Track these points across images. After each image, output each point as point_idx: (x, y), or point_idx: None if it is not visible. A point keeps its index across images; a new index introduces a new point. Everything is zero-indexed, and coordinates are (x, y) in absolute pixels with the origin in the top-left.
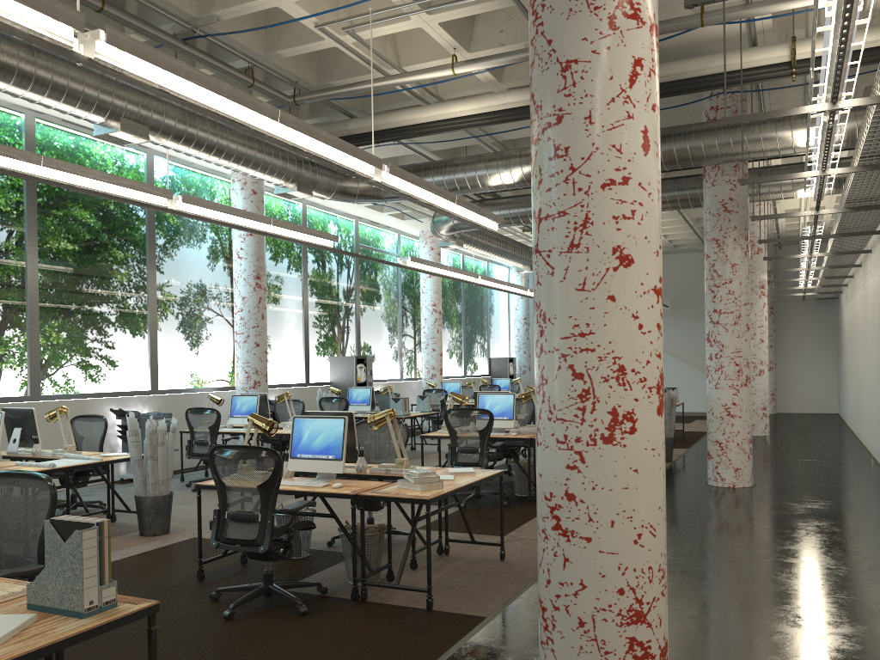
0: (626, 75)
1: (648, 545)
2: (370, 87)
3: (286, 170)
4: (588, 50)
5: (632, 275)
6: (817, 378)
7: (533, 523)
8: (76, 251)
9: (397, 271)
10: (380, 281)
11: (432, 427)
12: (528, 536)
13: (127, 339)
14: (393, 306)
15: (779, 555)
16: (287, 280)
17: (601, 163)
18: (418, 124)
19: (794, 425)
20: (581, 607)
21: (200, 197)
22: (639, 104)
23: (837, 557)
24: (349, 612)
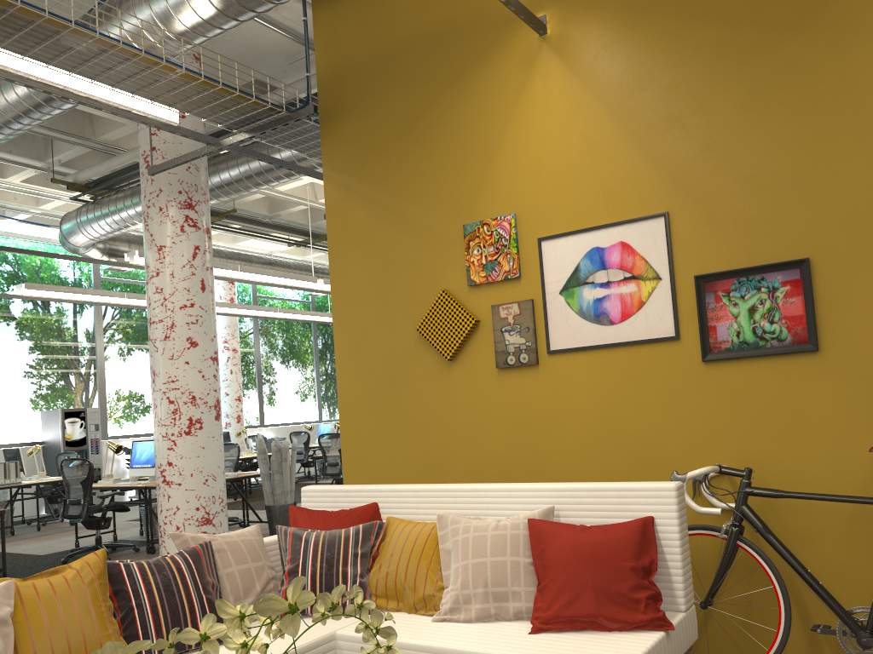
0: None
1: None
2: None
3: None
4: None
5: None
6: None
7: None
8: None
9: None
10: (146, 318)
11: None
12: None
13: None
14: None
15: None
16: None
17: None
18: None
19: None
20: None
21: None
22: None
23: None
24: None
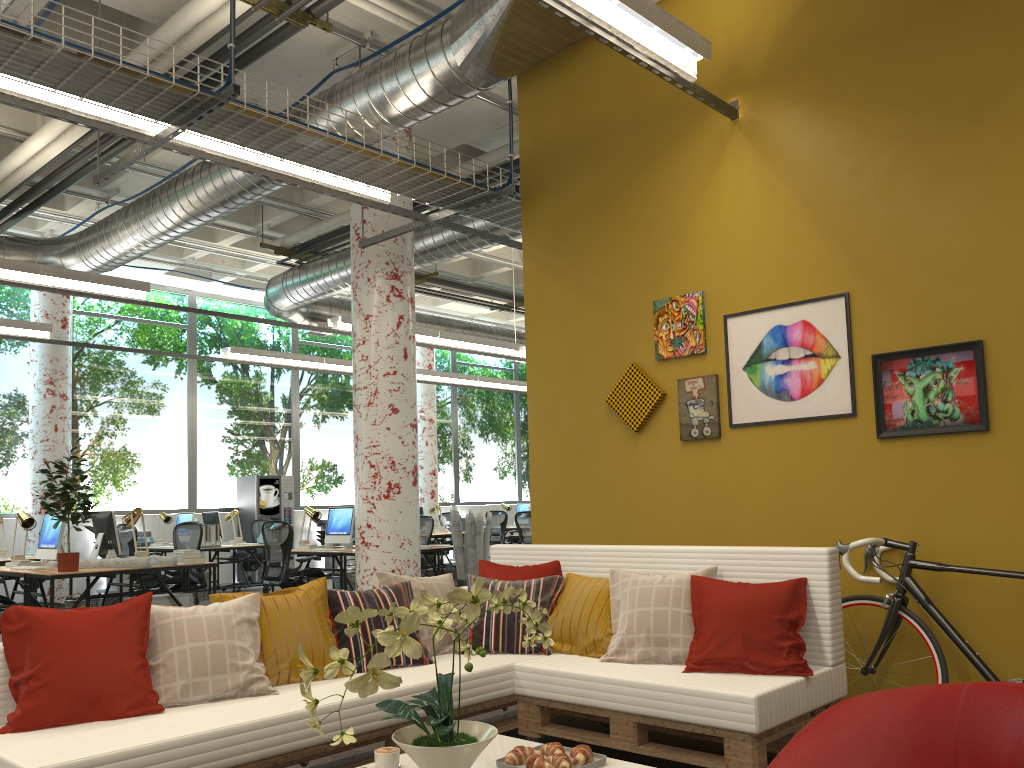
0: None
1: None
2: None
3: None
4: None
5: None
6: None
7: None
8: None
9: None
10: (342, 384)
11: None
12: None
13: None
14: None
15: None
16: (158, 386)
17: None
18: (50, 174)
19: None
20: None
21: (0, 294)
22: None
23: None
24: None
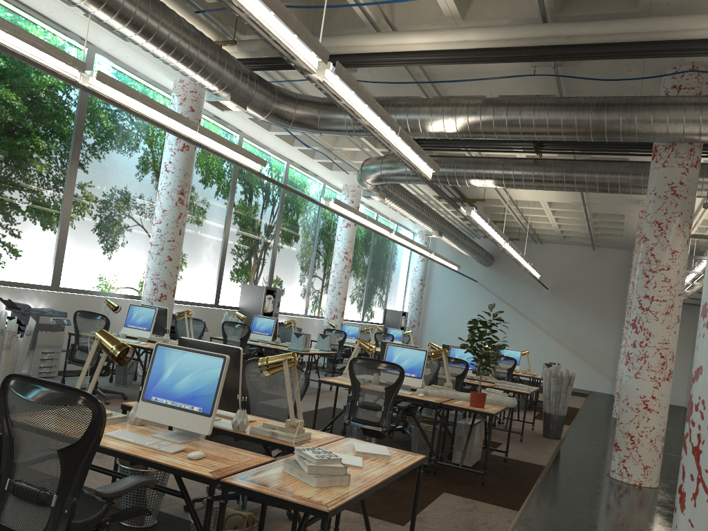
0: None
1: None
2: None
3: (222, 75)
4: None
5: None
6: None
7: (435, 508)
8: None
9: (317, 216)
10: (300, 222)
11: (327, 364)
12: None
13: (34, 229)
14: (308, 247)
15: None
16: (213, 204)
17: None
18: (367, 54)
19: None
20: None
21: None
22: None
23: None
24: None
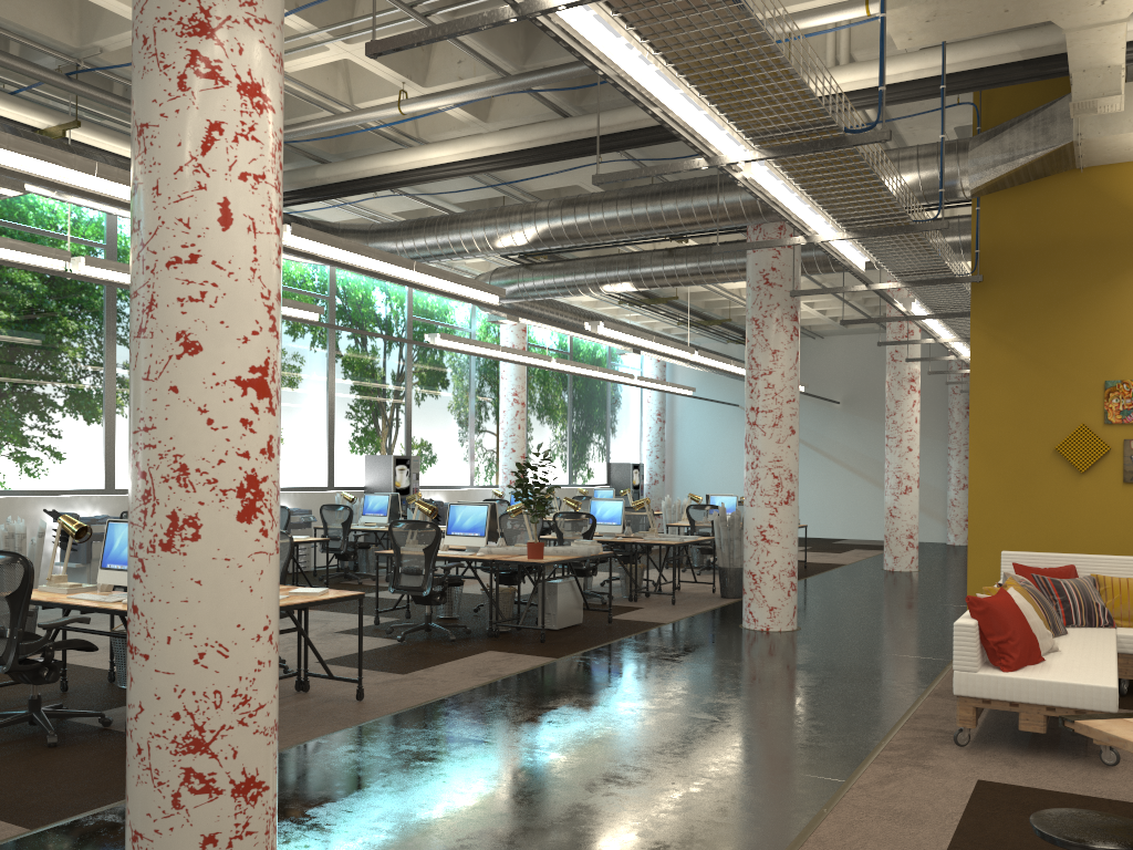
0: (197, 141)
1: (215, 666)
2: (313, 128)
3: None
4: (157, 113)
5: (200, 364)
6: None
7: (460, 662)
8: (5, 320)
9: None
10: (443, 363)
11: None
12: (432, 676)
13: (74, 426)
14: (462, 394)
15: (694, 709)
16: (305, 360)
17: (166, 239)
18: (400, 172)
19: None
20: (140, 732)
21: None
22: (216, 173)
23: (760, 714)
24: (107, 746)
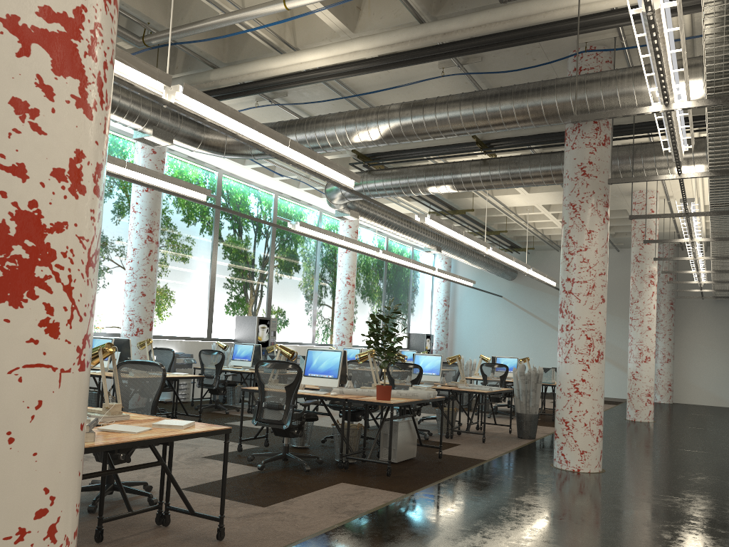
0: None
1: None
2: (210, 24)
3: (139, 113)
4: None
5: None
6: (714, 373)
7: (316, 494)
8: None
9: (316, 245)
10: (297, 252)
11: None
12: (292, 510)
13: None
14: (309, 276)
15: None
16: (195, 241)
17: None
18: (279, 77)
19: (683, 415)
20: None
21: None
22: None
23: None
24: None
